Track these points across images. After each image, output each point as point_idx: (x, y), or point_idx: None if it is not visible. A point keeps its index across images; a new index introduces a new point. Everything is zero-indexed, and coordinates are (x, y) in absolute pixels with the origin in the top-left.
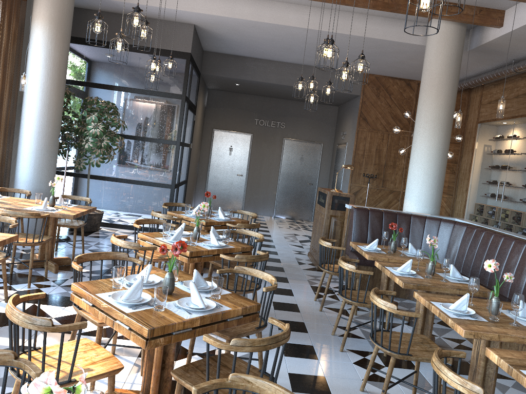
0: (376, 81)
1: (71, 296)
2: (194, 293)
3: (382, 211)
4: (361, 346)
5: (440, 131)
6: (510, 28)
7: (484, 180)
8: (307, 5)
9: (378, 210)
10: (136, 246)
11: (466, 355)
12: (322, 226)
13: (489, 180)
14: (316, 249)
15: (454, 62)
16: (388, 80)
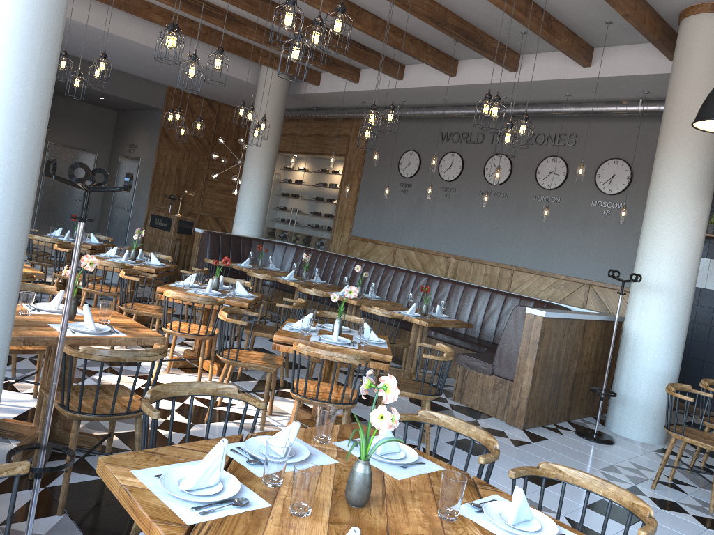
0: (180, 97)
1: (158, 296)
2: (241, 287)
3: (230, 235)
4: None
5: (269, 166)
6: (326, 90)
7: (277, 206)
8: (152, 23)
9: (227, 234)
10: (123, 265)
11: None
12: (166, 249)
13: (282, 206)
14: None
15: (282, 108)
16: (192, 97)
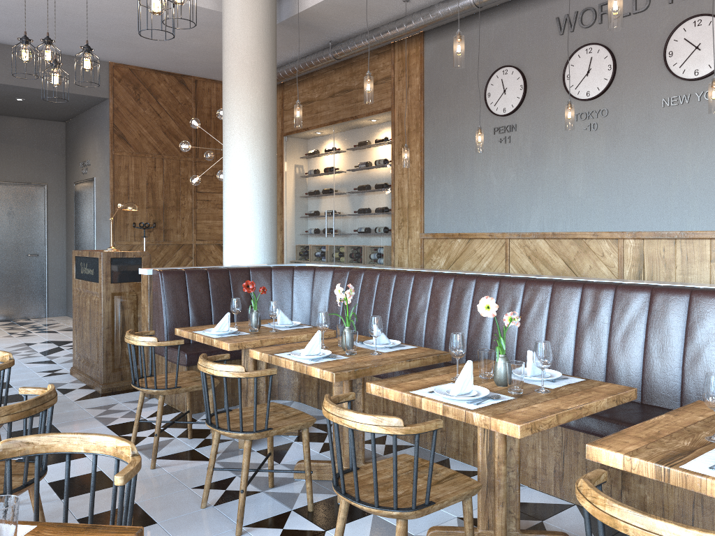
0: (132, 76)
1: None
2: None
3: (206, 270)
4: (264, 509)
5: (264, 138)
6: None
7: (304, 212)
8: None
9: (199, 268)
10: None
11: None
12: (98, 316)
13: (311, 211)
14: (90, 359)
15: (269, 35)
16: (151, 74)
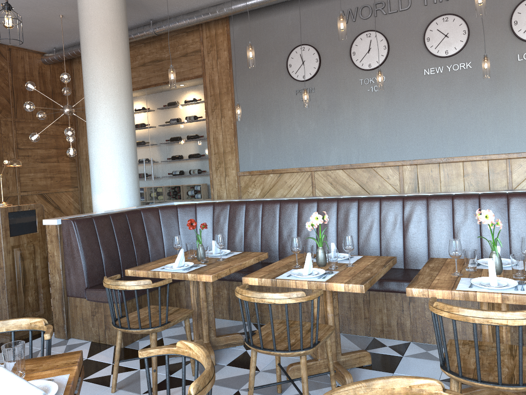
0: None
1: None
2: None
3: (108, 215)
4: None
5: (126, 98)
6: None
7: None
8: None
9: (102, 214)
10: None
11: (348, 345)
12: None
13: None
14: None
15: (123, 9)
16: None
